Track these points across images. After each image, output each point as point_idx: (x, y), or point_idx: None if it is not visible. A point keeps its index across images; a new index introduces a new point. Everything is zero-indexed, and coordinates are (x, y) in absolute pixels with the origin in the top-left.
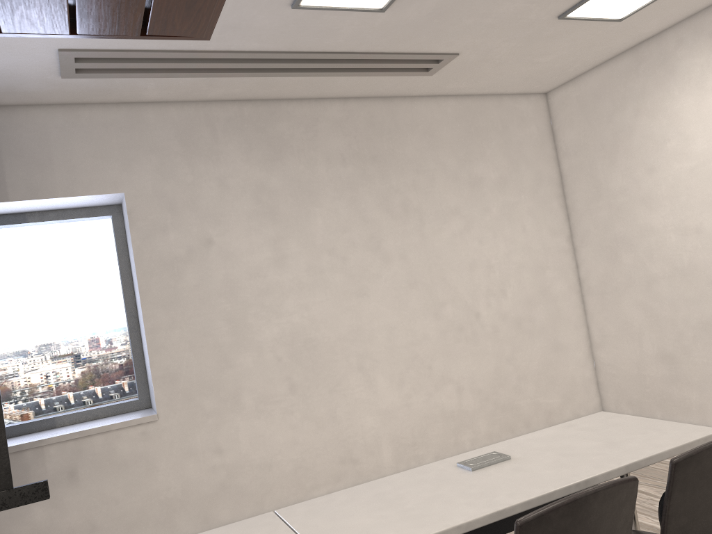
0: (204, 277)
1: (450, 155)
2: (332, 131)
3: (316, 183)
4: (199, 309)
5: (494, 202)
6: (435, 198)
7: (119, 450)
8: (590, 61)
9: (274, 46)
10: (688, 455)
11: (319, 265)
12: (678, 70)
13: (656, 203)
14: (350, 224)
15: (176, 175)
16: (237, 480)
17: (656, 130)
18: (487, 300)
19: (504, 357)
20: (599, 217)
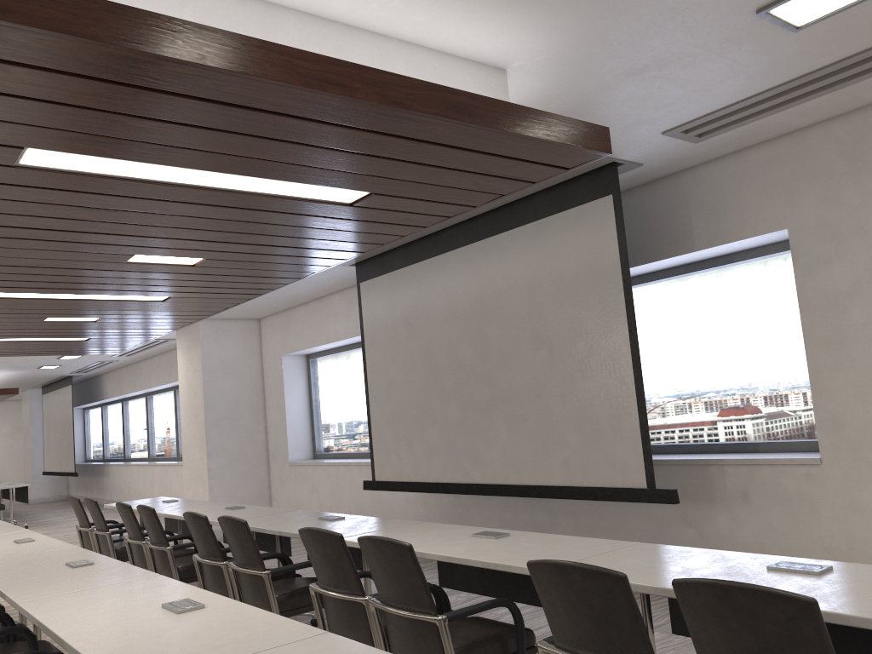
0: None
1: None
2: None
3: None
4: (867, 350)
5: None
6: None
7: (784, 485)
8: None
9: (851, 49)
10: (683, 581)
11: None
12: None
13: None
14: None
15: (841, 200)
16: None
17: None
18: None
19: None
20: None
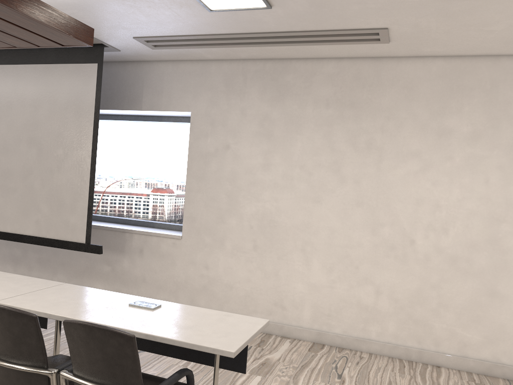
0: (220, 167)
1: (423, 107)
2: (323, 82)
3: (302, 118)
4: (214, 185)
5: (459, 153)
6: (398, 141)
7: (162, 248)
8: None
9: (236, 30)
10: (69, 322)
11: (291, 175)
12: None
13: None
14: (321, 150)
15: (219, 104)
16: (212, 287)
17: None
18: (425, 233)
19: (429, 283)
20: None
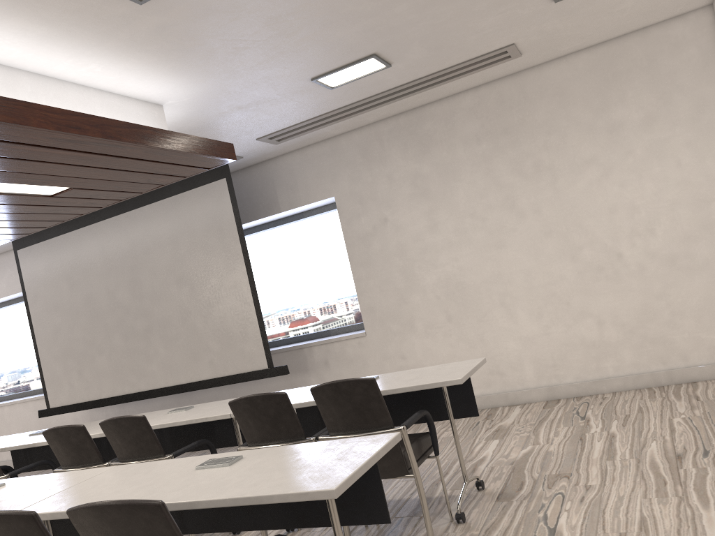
0: (384, 244)
1: (583, 108)
2: (466, 118)
3: (456, 163)
4: (383, 265)
5: (638, 143)
6: (568, 153)
7: (347, 352)
8: None
9: (360, 97)
10: (316, 387)
11: (463, 227)
12: None
13: None
14: (487, 190)
15: (361, 179)
16: None
17: None
18: (630, 241)
19: (653, 294)
20: None
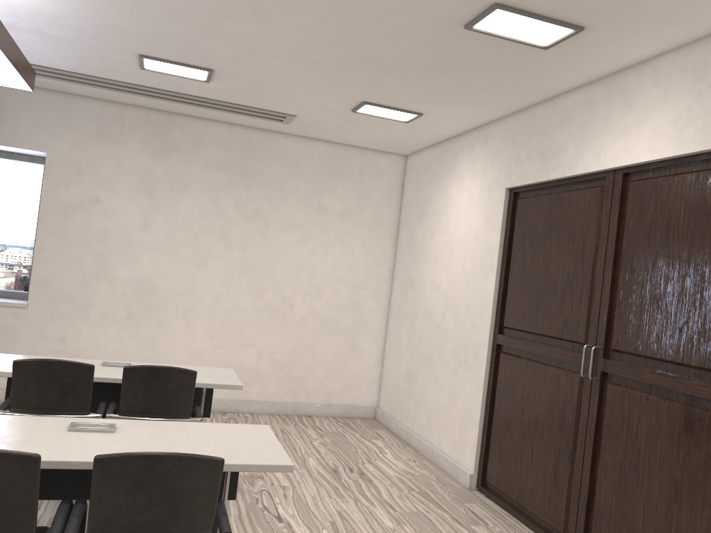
0: (87, 223)
1: (306, 184)
2: (214, 145)
3: (190, 179)
4: (77, 243)
5: (333, 227)
6: (283, 212)
7: None
8: (419, 142)
9: (148, 84)
10: (132, 366)
11: (175, 237)
12: (456, 168)
13: (429, 260)
14: (208, 214)
15: (87, 149)
16: None
17: (440, 206)
18: (303, 297)
19: (304, 342)
20: (406, 260)
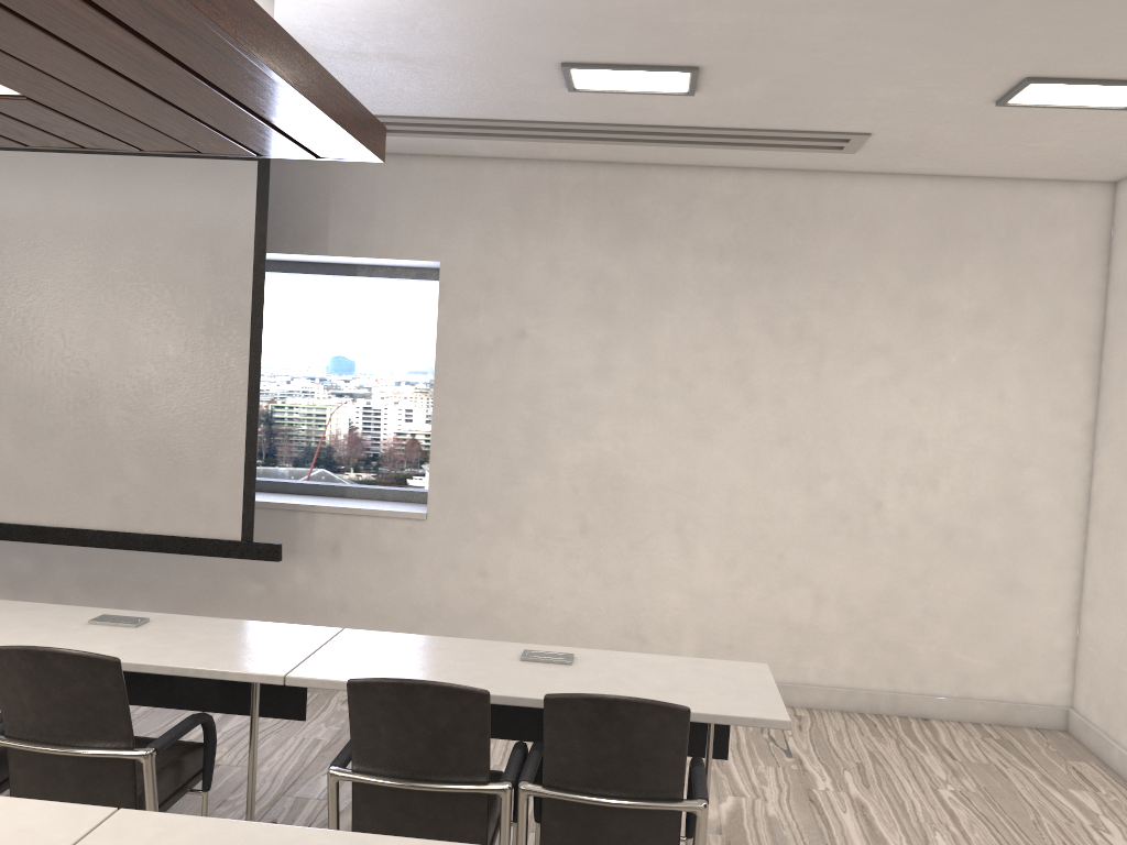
0: (508, 373)
1: (895, 266)
2: (713, 213)
3: (674, 280)
4: (495, 409)
5: (956, 347)
6: (852, 326)
7: (383, 539)
8: None
9: (587, 118)
10: (561, 696)
11: (653, 388)
12: None
13: None
14: (710, 341)
15: (501, 248)
16: (496, 612)
17: None
18: (900, 488)
19: (907, 576)
20: None
